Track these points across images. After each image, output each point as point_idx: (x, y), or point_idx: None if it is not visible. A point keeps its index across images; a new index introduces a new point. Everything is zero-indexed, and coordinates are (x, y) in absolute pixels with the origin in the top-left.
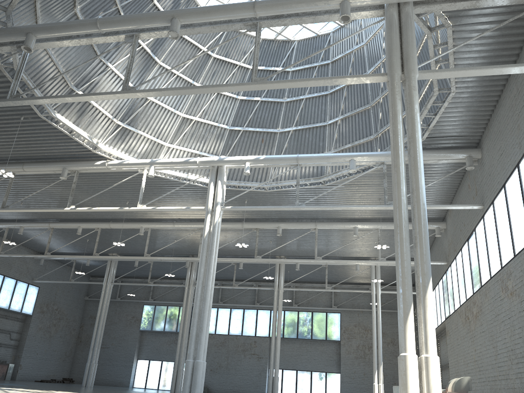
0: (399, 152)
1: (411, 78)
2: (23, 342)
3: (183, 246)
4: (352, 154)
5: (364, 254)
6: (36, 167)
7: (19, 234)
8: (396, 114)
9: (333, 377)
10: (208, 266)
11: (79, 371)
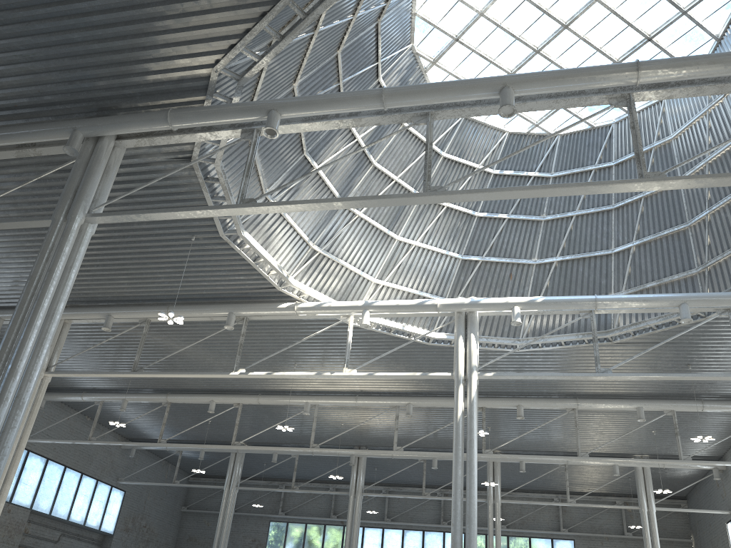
0: None
1: None
2: None
3: (350, 432)
4: (683, 295)
5: (626, 449)
6: (187, 310)
7: (110, 411)
8: None
9: None
10: (468, 466)
11: None
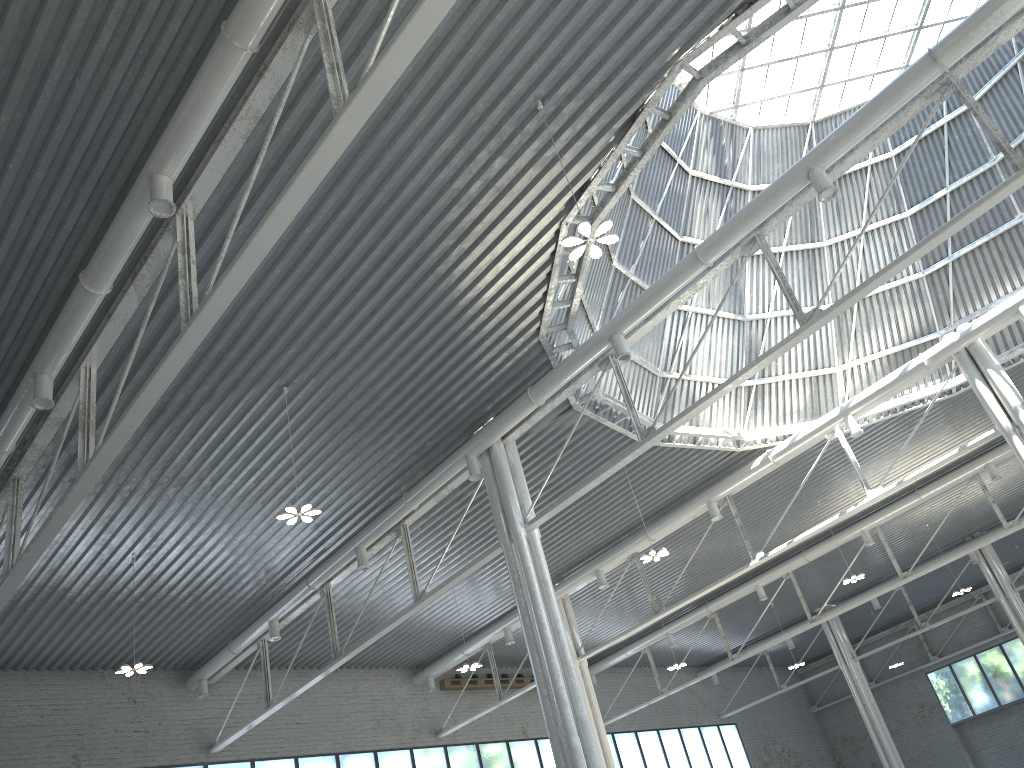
0: None
1: None
2: None
3: (945, 527)
4: None
5: None
6: (665, 524)
7: (662, 649)
8: None
9: None
10: None
11: None
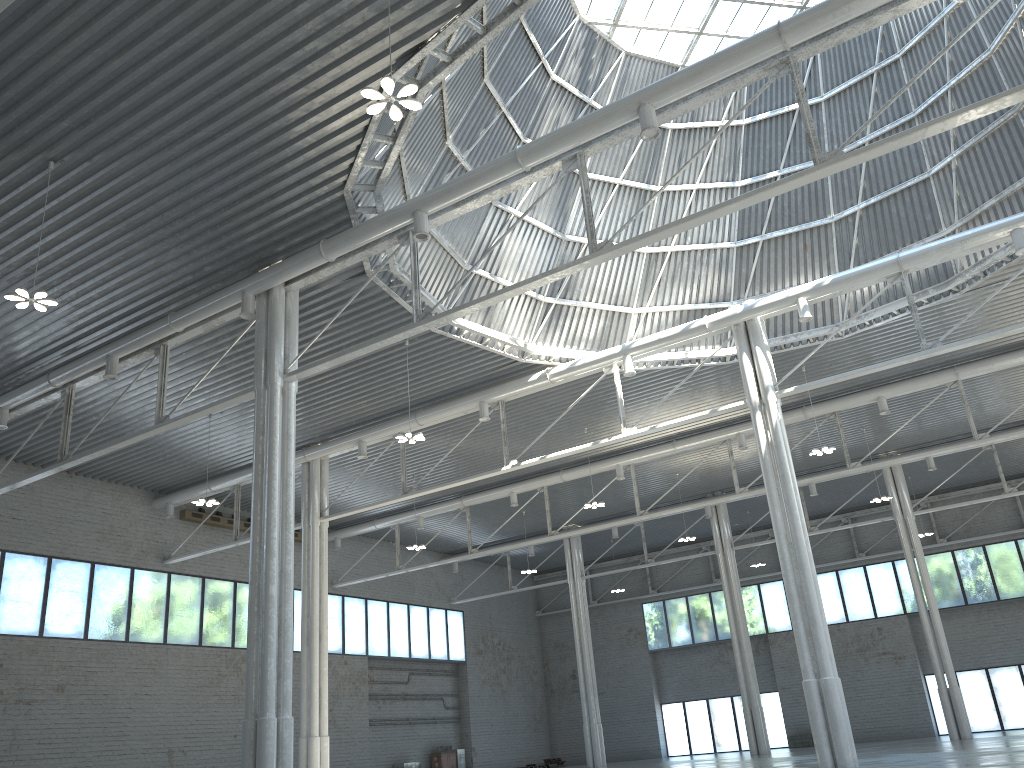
0: None
1: None
2: (465, 709)
3: (693, 480)
4: (1012, 219)
5: None
6: (436, 413)
7: (413, 530)
8: None
9: None
10: (787, 505)
11: (565, 743)
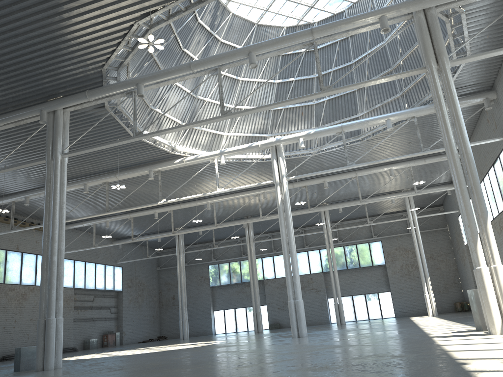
0: (448, 127)
1: (446, 68)
2: (121, 313)
3: (239, 211)
4: (387, 115)
5: (396, 188)
6: (126, 174)
7: (101, 227)
8: (439, 99)
9: (385, 295)
10: (287, 227)
11: (167, 329)
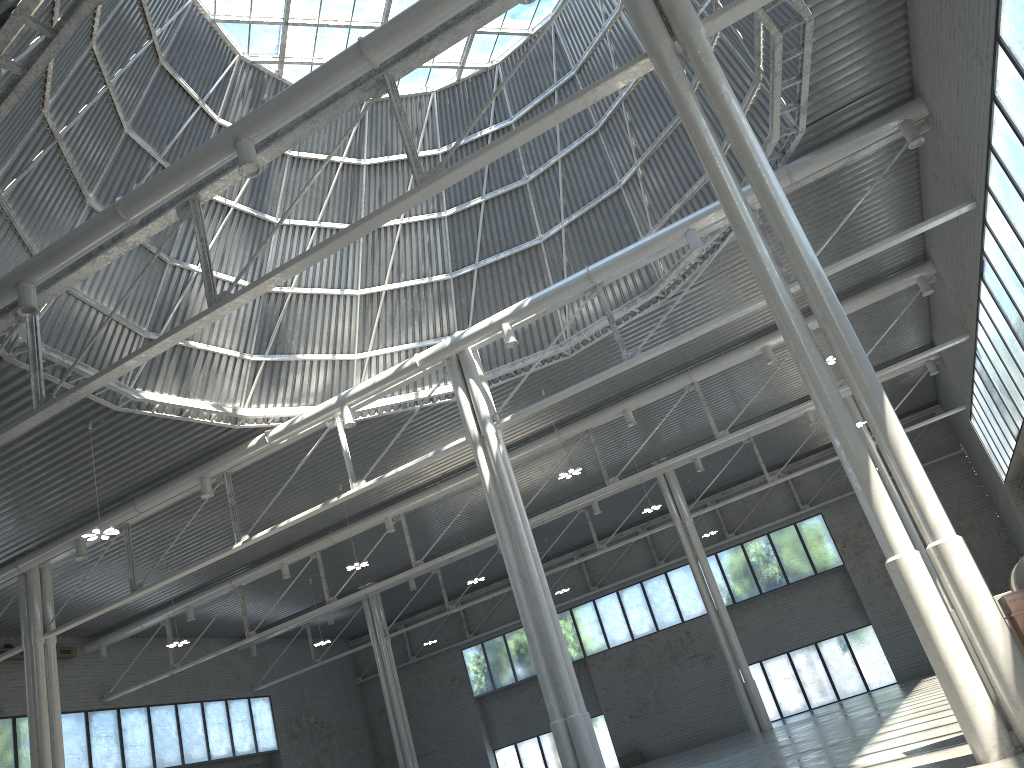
0: (728, 187)
1: (693, 40)
2: None
3: (477, 518)
4: (684, 221)
5: None
6: (155, 497)
7: (194, 620)
8: (692, 120)
9: (862, 636)
10: (516, 540)
11: None
